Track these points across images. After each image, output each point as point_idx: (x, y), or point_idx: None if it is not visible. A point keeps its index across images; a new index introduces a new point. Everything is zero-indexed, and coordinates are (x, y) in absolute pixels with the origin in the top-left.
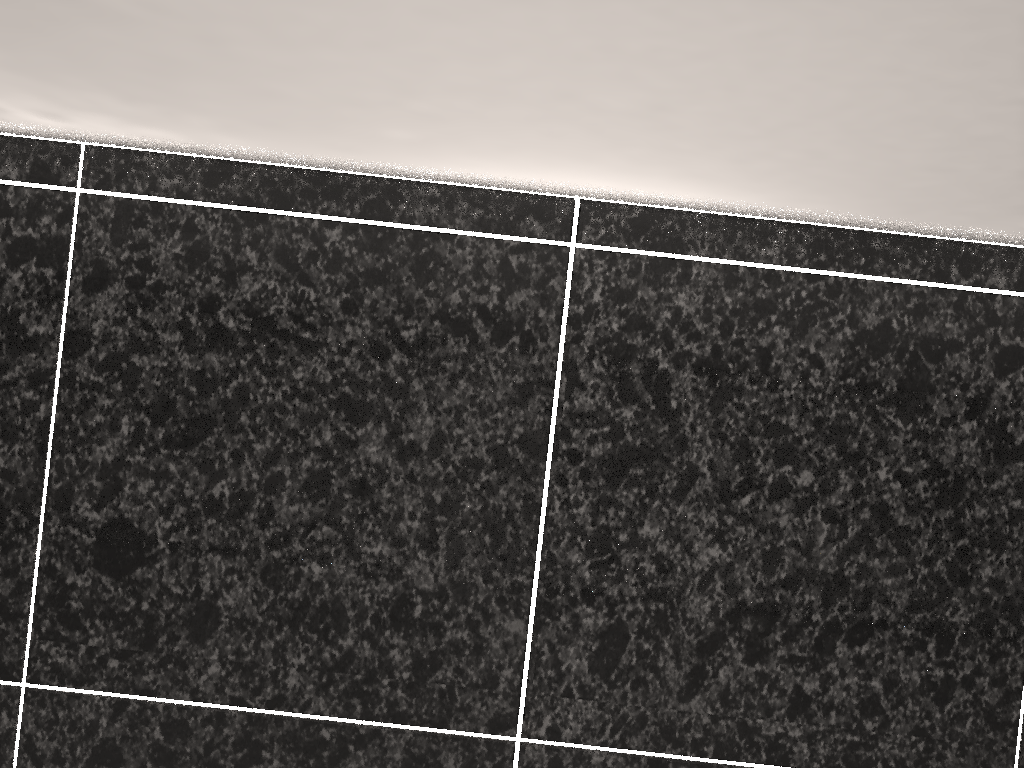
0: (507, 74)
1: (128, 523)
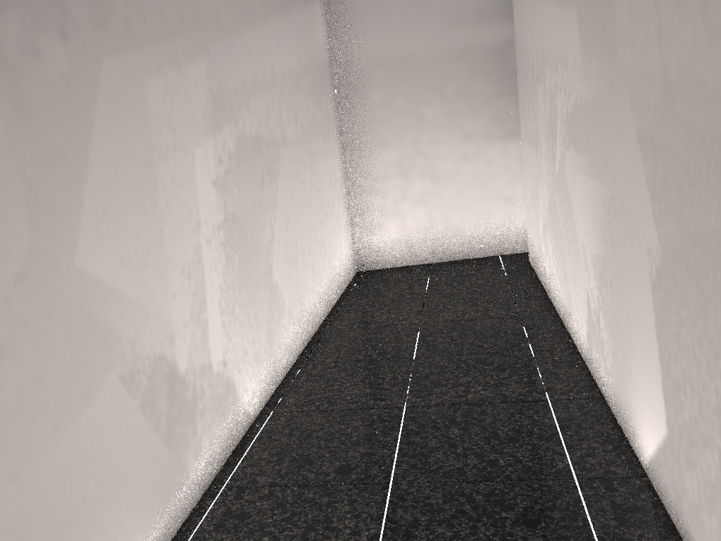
0: (68, 498)
1: None
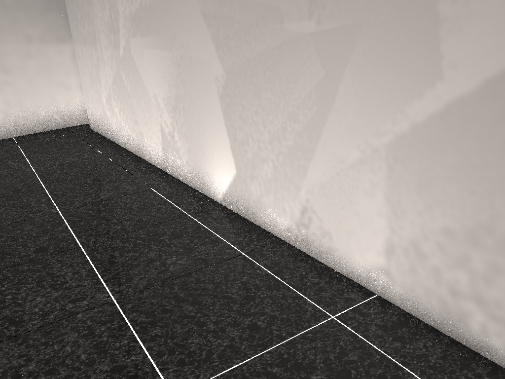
0: None
1: None
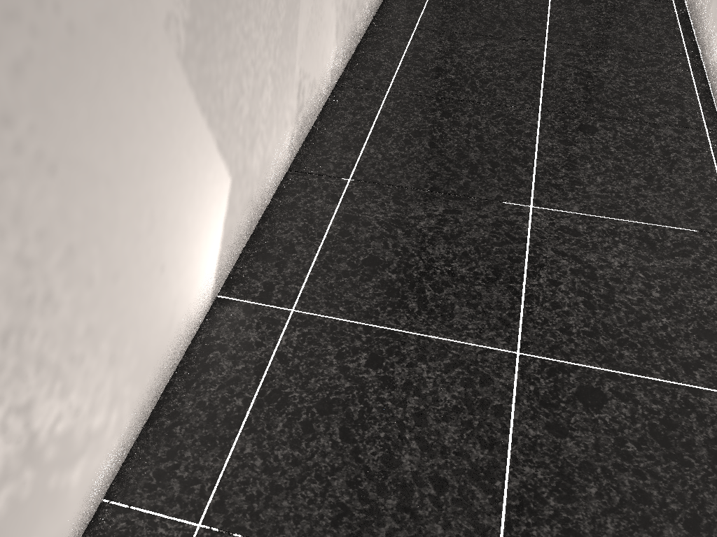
0: None
1: (596, 131)
